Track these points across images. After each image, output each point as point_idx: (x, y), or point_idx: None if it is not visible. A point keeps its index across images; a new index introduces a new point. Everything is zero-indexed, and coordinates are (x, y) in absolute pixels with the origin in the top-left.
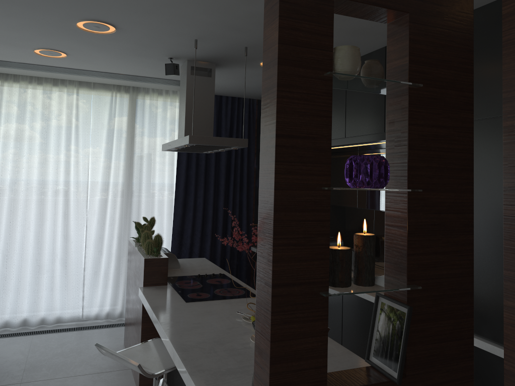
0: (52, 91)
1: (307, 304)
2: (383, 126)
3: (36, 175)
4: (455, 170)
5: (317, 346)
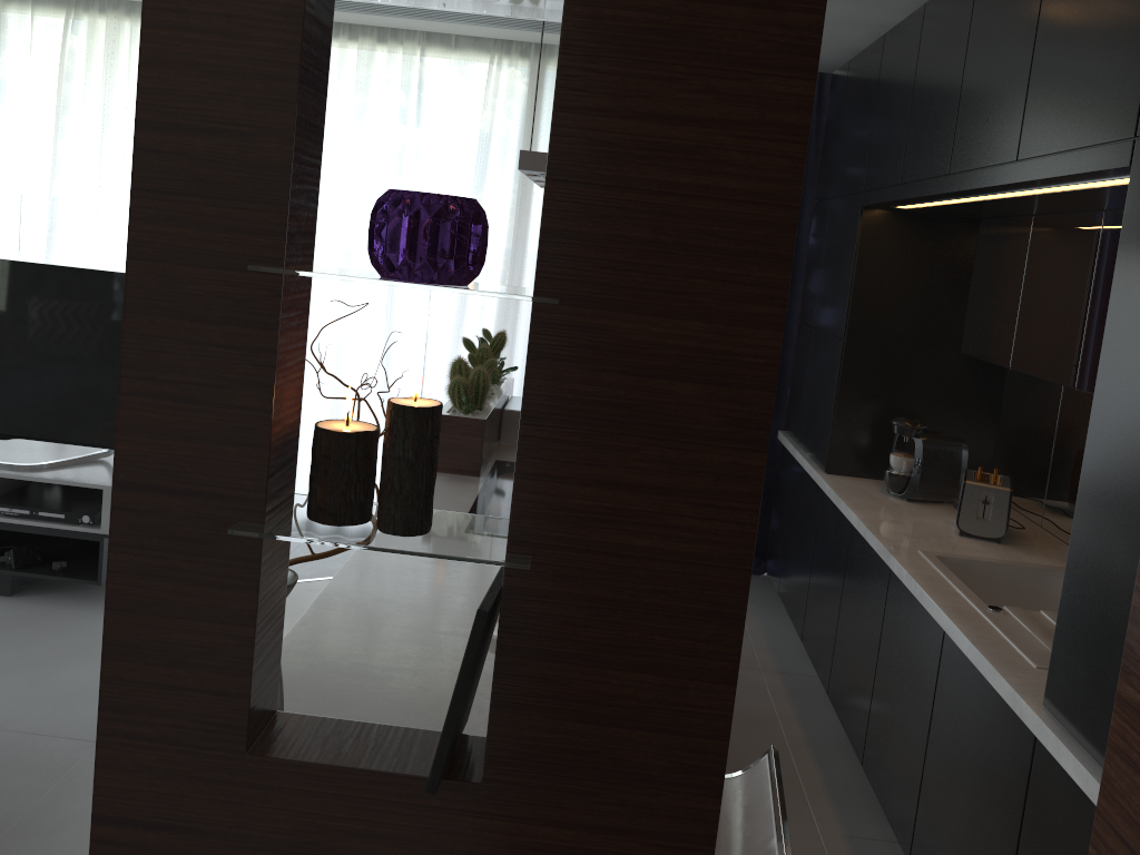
0: (374, 55)
1: (203, 544)
2: (1016, 145)
3: (342, 227)
4: (719, 256)
5: (225, 646)
